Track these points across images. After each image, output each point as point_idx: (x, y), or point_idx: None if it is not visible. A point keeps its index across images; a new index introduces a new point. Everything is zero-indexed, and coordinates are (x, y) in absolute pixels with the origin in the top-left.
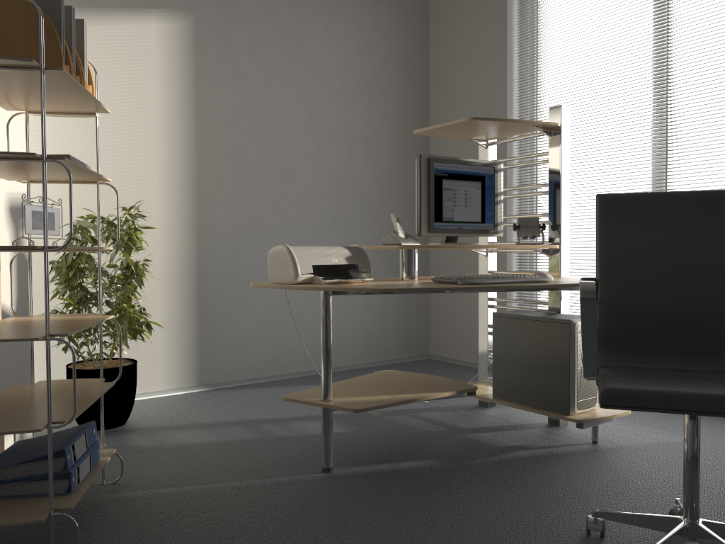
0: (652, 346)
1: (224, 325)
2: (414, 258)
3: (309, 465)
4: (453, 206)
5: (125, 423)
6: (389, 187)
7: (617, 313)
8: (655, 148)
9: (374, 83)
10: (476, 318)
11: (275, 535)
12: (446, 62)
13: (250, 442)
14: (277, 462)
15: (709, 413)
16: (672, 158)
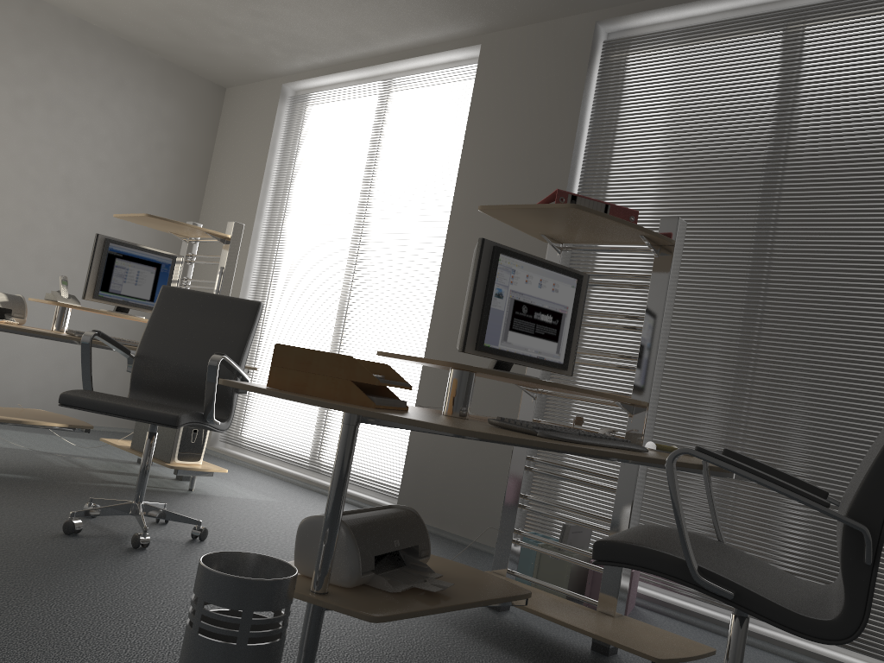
0: (163, 392)
1: None
2: (66, 314)
3: None
4: (123, 282)
5: None
6: None
7: (144, 366)
8: (341, 275)
9: (146, 164)
10: None
11: None
12: (224, 162)
13: None
14: None
15: (115, 415)
16: (355, 286)
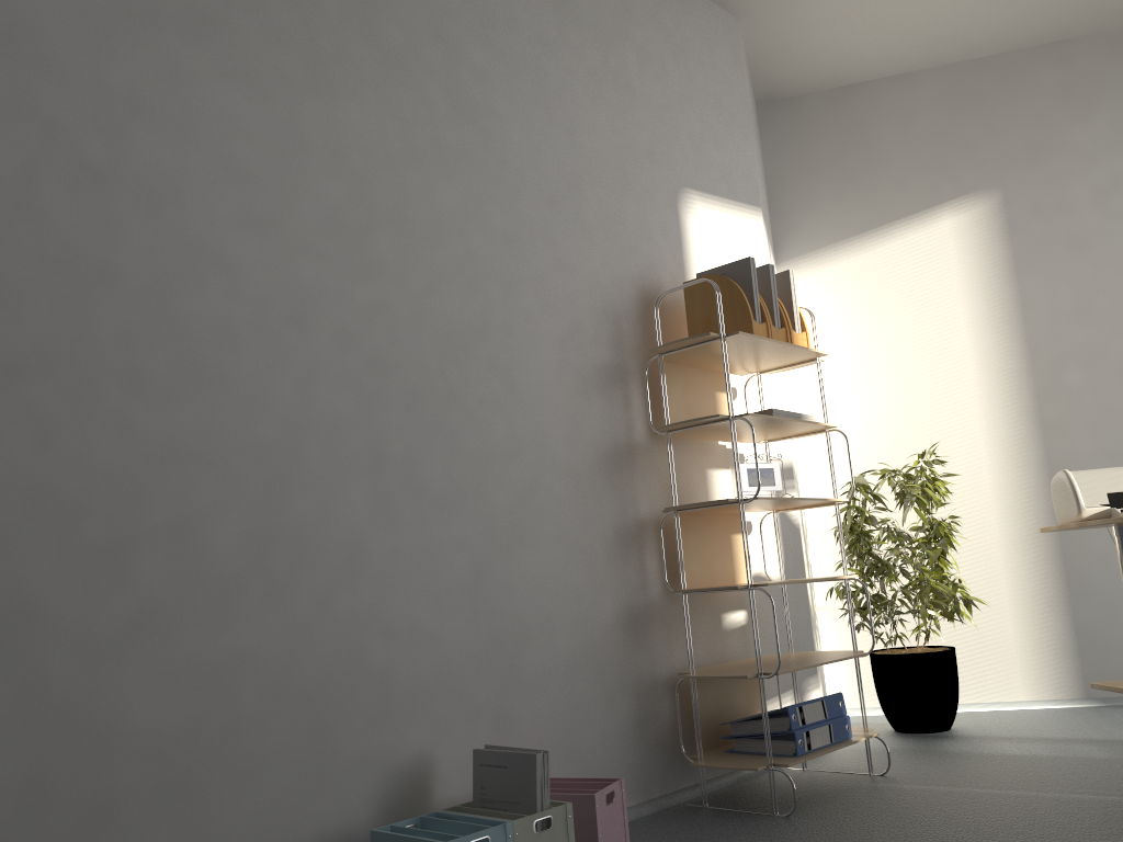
0: None
1: (1113, 608)
2: None
3: None
4: None
5: (948, 730)
6: None
7: None
8: None
9: None
10: None
11: (1011, 837)
12: None
13: (1090, 760)
14: (1102, 782)
15: None
16: None
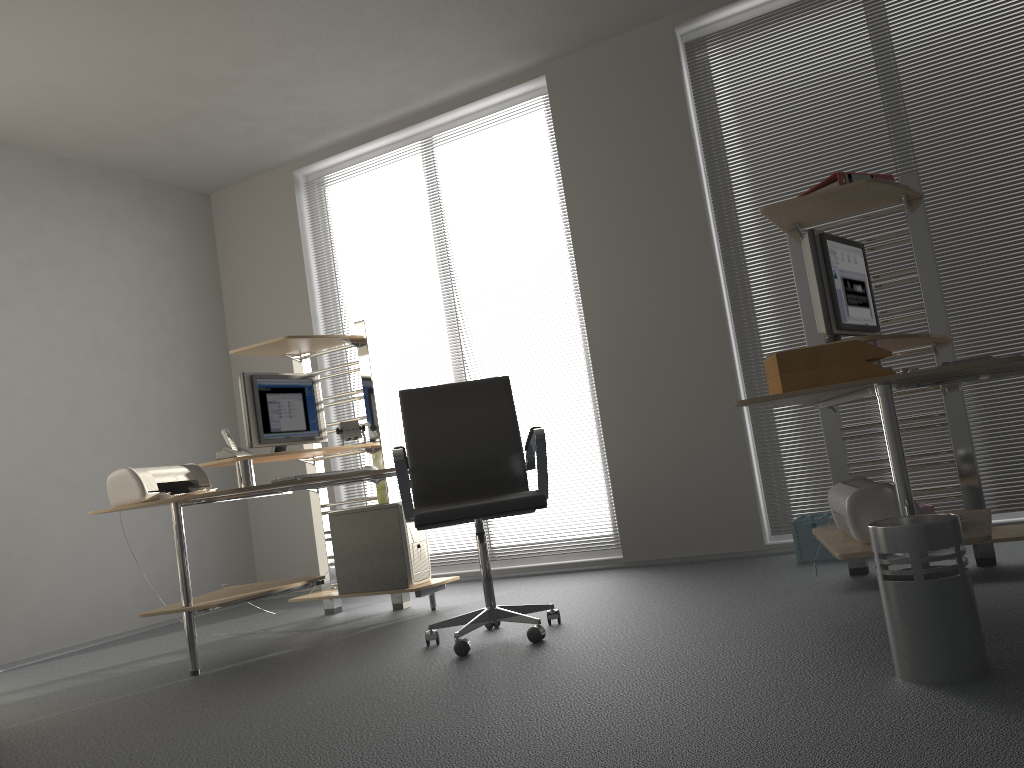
0: (452, 496)
1: (12, 591)
2: (251, 467)
3: (175, 676)
4: (279, 417)
5: None
6: (192, 412)
7: (424, 475)
8: (452, 350)
9: (162, 300)
10: (308, 541)
11: (173, 706)
12: (240, 275)
13: (96, 682)
14: (139, 683)
15: (479, 516)
16: (468, 357)
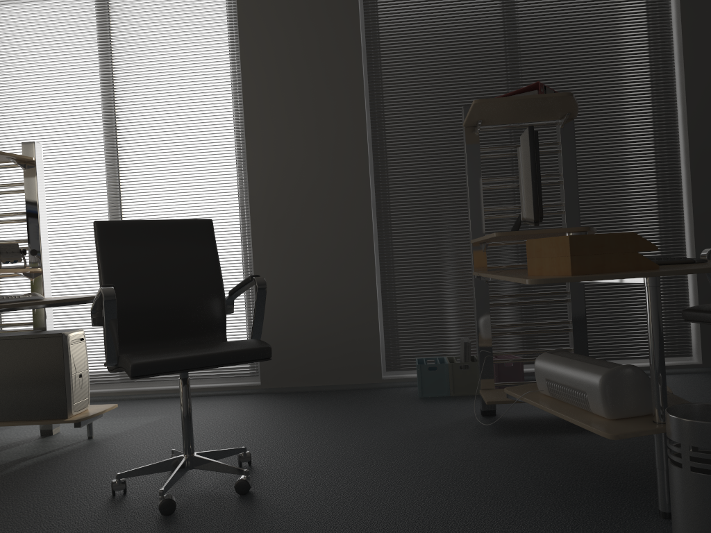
0: (149, 336)
1: None
2: None
3: None
4: None
5: None
6: None
7: (121, 314)
8: (112, 185)
9: None
10: None
11: None
12: None
13: None
14: None
15: (203, 367)
16: (125, 194)
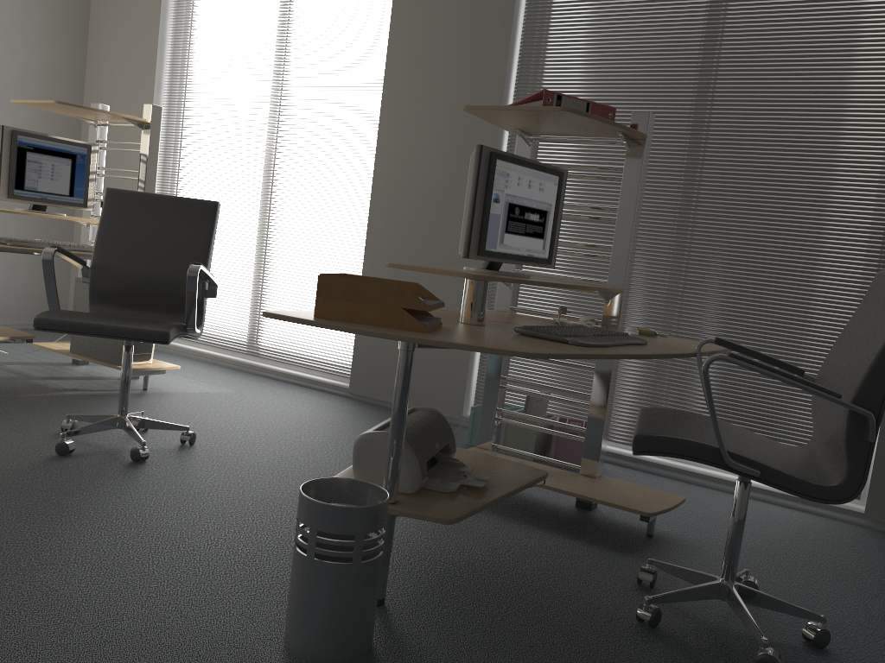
0: (127, 302)
1: None
2: None
3: None
4: (38, 177)
5: None
6: None
7: (103, 276)
8: (263, 154)
9: (16, 30)
10: None
11: None
12: (105, 25)
13: None
14: None
15: (99, 335)
16: (279, 165)
